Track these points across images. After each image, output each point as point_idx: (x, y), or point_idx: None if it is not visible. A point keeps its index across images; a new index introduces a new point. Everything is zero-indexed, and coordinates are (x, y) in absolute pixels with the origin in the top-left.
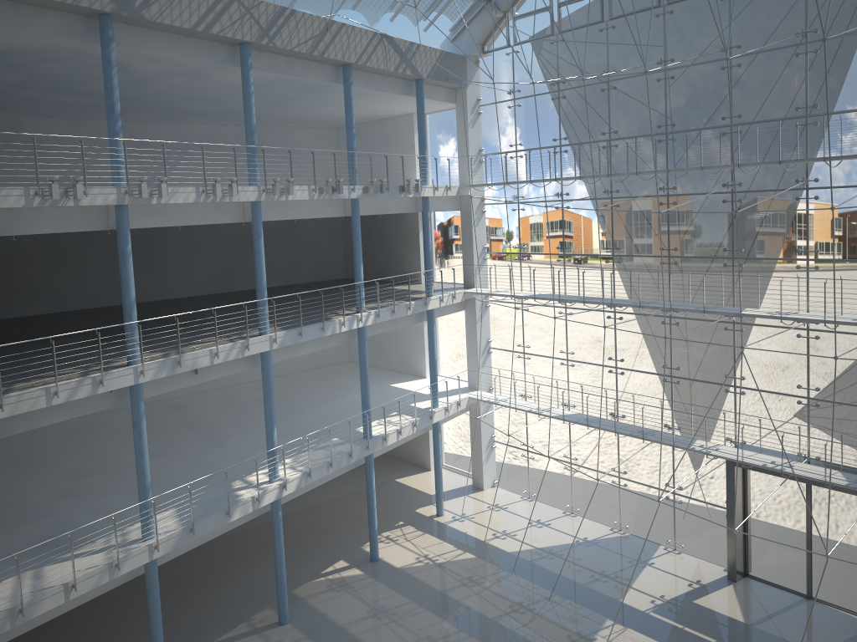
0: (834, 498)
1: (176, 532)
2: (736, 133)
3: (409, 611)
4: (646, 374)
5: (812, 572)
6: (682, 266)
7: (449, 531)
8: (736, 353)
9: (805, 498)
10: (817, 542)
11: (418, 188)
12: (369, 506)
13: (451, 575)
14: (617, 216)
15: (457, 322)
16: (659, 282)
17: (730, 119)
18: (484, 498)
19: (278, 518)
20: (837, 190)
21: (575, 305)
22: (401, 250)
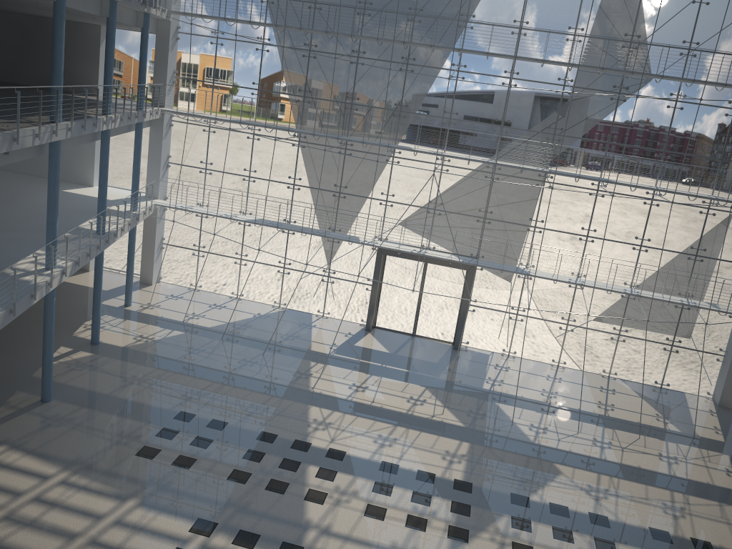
0: (440, 272)
1: (2, 314)
2: (417, 21)
3: (160, 376)
4: (319, 190)
5: (418, 319)
6: (361, 112)
7: (147, 316)
8: (391, 178)
9: (422, 273)
10: (424, 301)
11: (156, 4)
12: (96, 296)
13: (175, 347)
14: (312, 66)
15: (132, 137)
16: (341, 122)
17: (414, 10)
18: (157, 291)
19: (53, 304)
20: (476, 75)
21: (263, 133)
22: (73, 60)
